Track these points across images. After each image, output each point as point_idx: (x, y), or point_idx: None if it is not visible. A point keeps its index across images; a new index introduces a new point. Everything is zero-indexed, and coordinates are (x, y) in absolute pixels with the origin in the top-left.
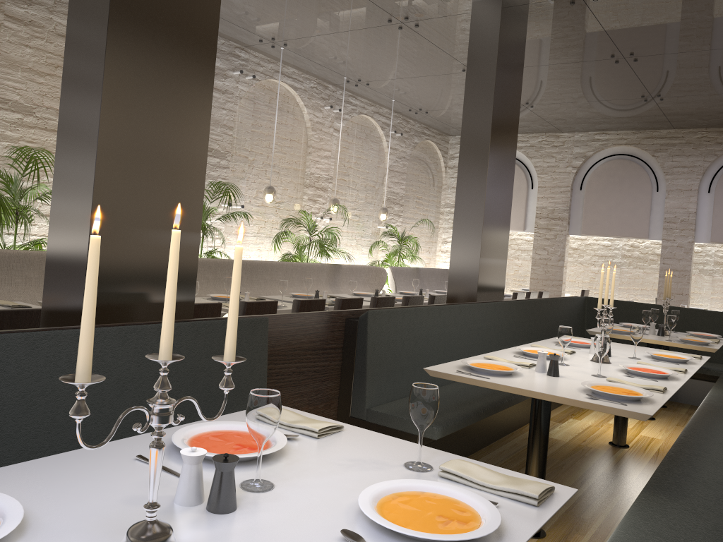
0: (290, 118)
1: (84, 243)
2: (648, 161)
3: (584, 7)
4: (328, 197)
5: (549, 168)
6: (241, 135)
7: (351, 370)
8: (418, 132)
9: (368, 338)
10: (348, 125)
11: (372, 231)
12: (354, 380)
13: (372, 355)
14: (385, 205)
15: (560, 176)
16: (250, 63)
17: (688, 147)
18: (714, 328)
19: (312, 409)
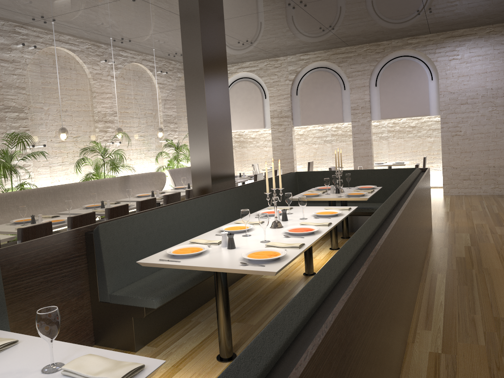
0: (72, 73)
1: None
2: (336, 70)
3: None
4: (115, 127)
5: (274, 83)
6: (33, 93)
7: (94, 268)
8: (179, 69)
9: (102, 244)
10: (122, 72)
11: (155, 145)
12: (97, 276)
13: (108, 255)
14: (163, 125)
15: (282, 87)
16: (29, 36)
17: (359, 57)
18: (376, 180)
19: (66, 304)
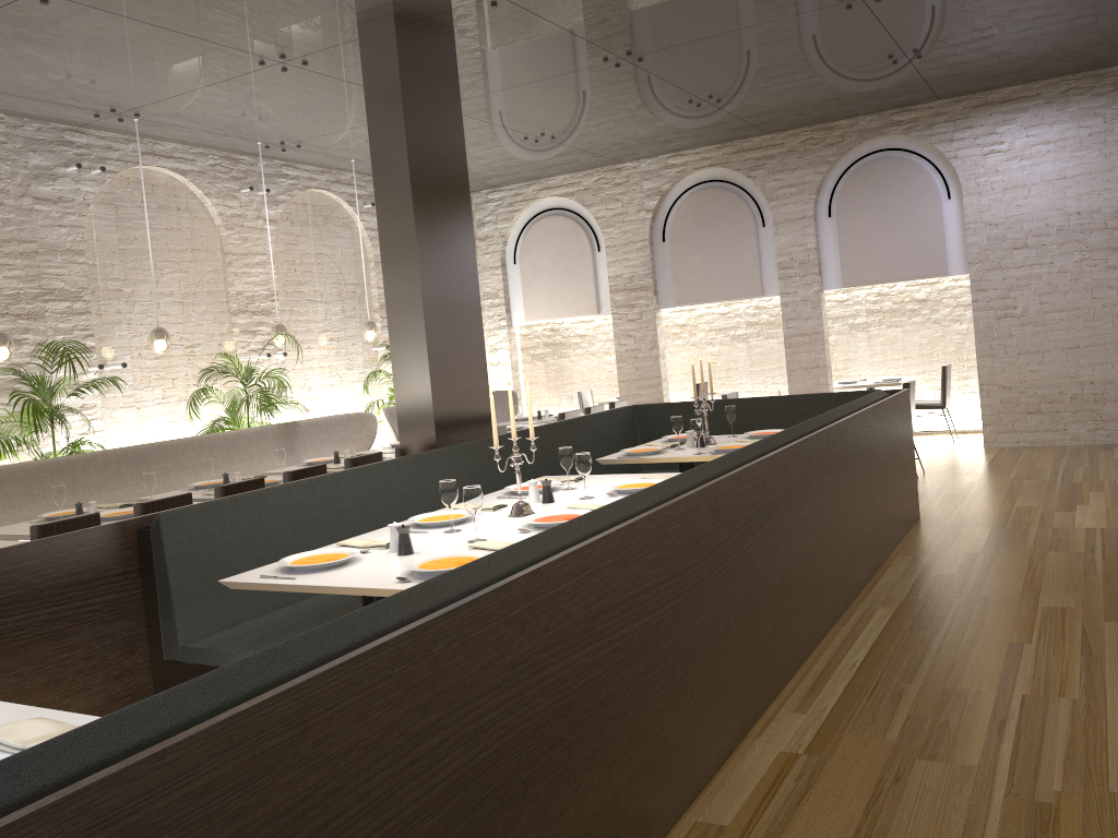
0: (182, 218)
1: None
2: (745, 186)
3: (515, 7)
4: (275, 323)
5: (616, 217)
6: (100, 260)
7: (155, 597)
8: None
9: (166, 551)
10: (287, 210)
11: (363, 357)
12: (160, 611)
13: (179, 572)
14: (379, 316)
15: (633, 226)
16: (92, 149)
17: (792, 156)
18: (797, 418)
19: (97, 663)
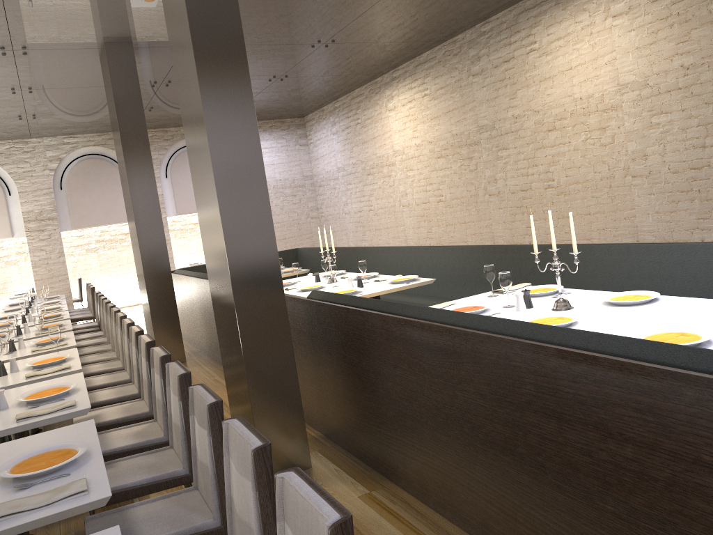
0: None
1: (275, 266)
2: (115, 158)
3: None
4: None
5: (26, 173)
6: None
7: None
8: None
9: None
10: None
11: None
12: None
13: None
14: None
15: (40, 179)
16: None
17: None
18: None
19: None
